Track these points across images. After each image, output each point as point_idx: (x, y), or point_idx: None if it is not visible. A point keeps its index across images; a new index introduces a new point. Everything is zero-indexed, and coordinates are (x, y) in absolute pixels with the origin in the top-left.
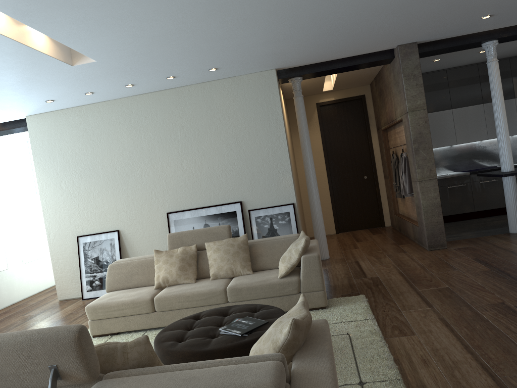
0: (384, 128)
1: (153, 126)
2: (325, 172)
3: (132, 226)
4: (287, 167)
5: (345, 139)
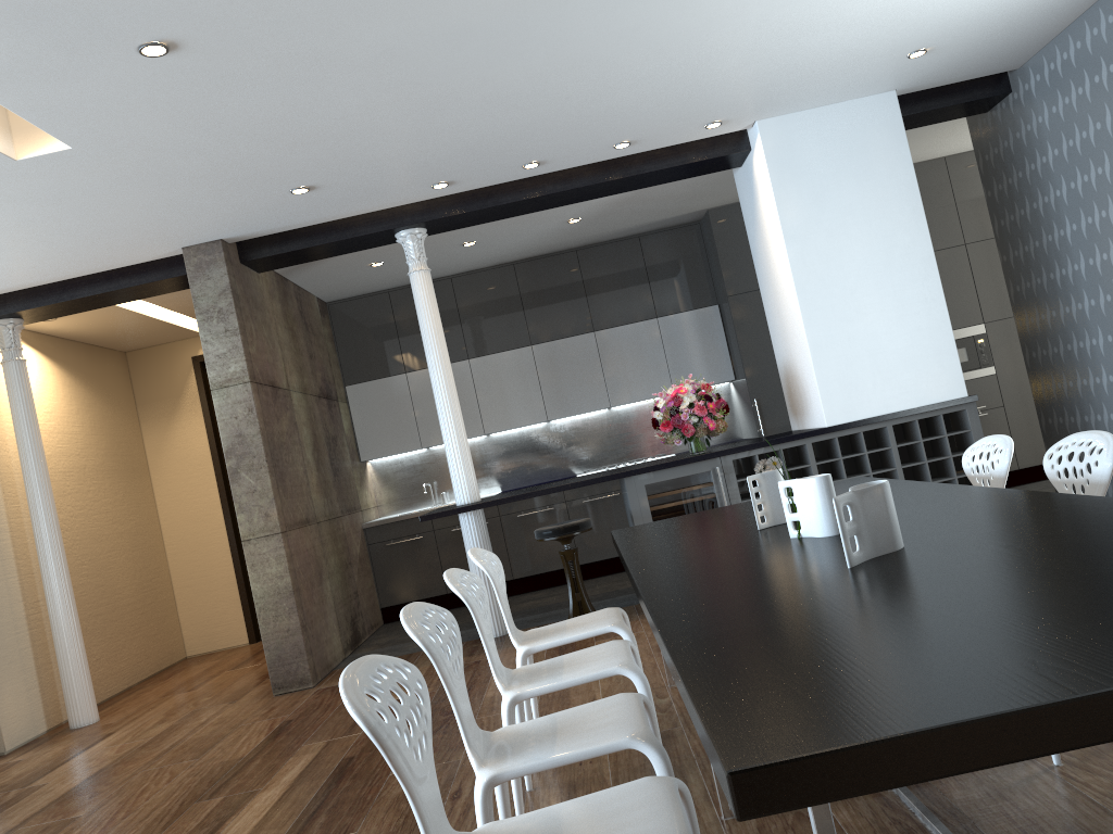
0: None
1: None
2: (220, 506)
3: None
4: None
5: None
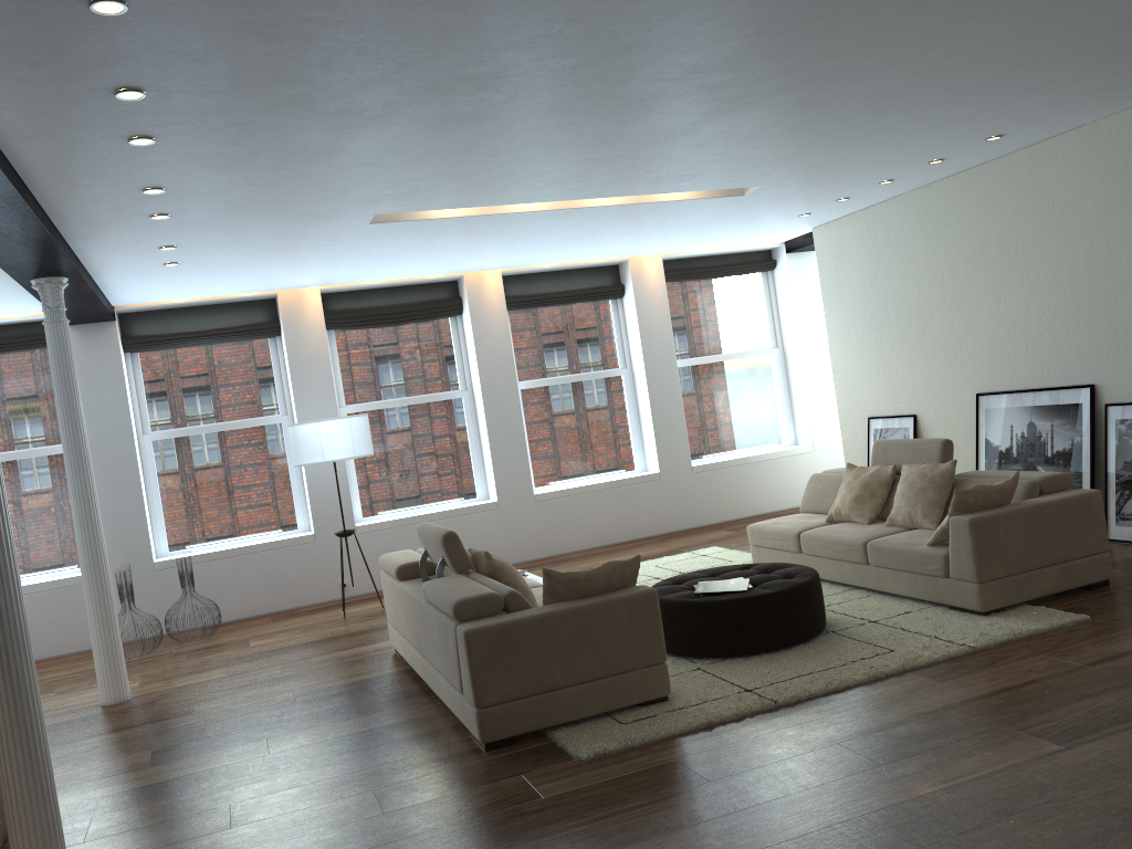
0: None
1: (956, 236)
2: None
3: (932, 411)
4: None
5: None
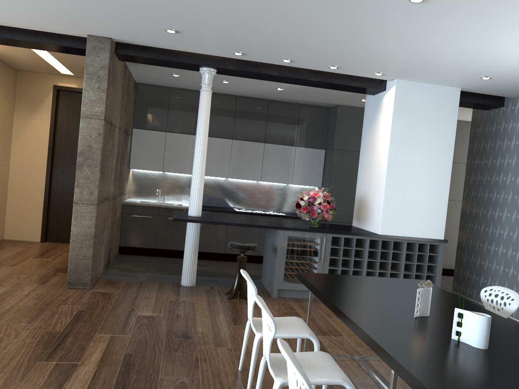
0: None
1: None
2: (46, 167)
3: None
4: None
5: None
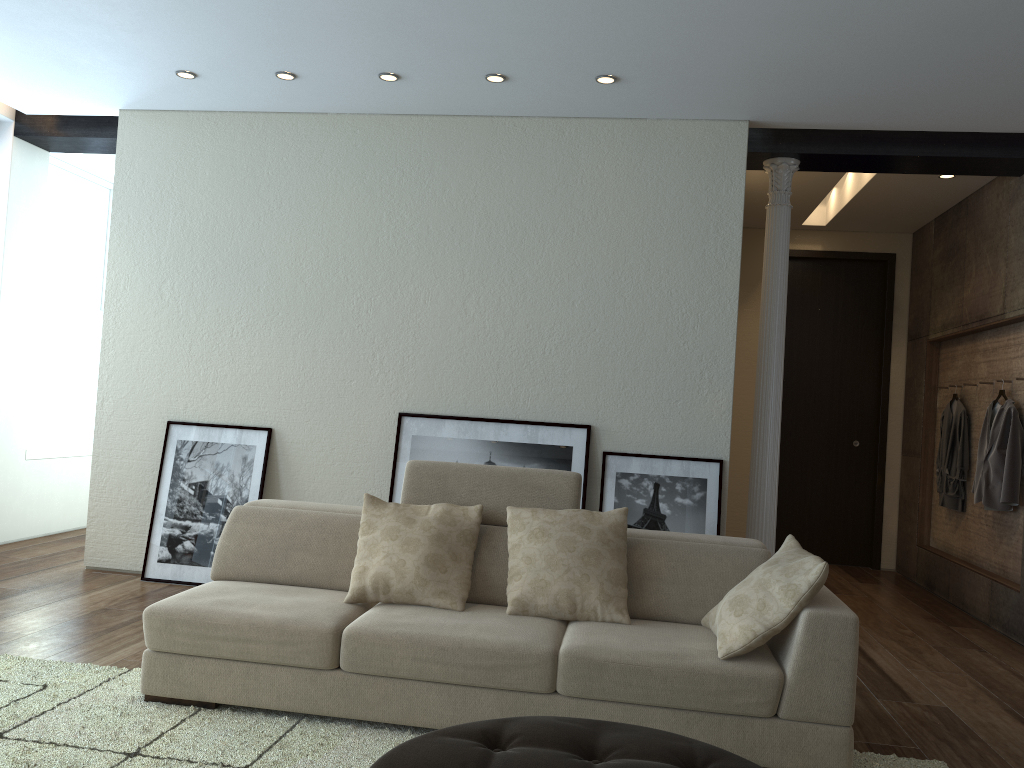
0: (942, 337)
1: (416, 195)
2: None
3: (307, 427)
4: (725, 368)
5: (827, 346)
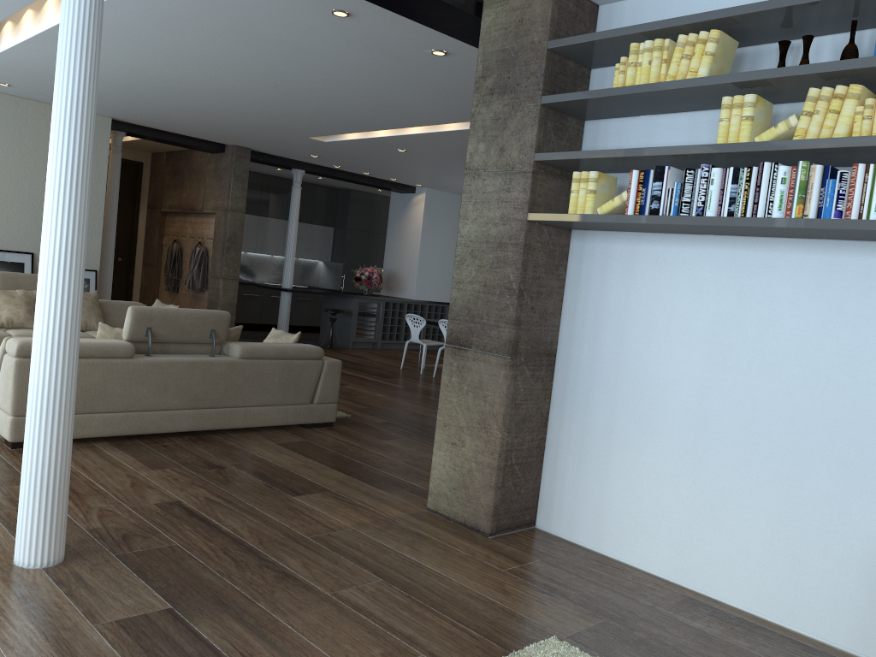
0: (170, 212)
1: None
2: None
3: None
4: (99, 229)
5: None
